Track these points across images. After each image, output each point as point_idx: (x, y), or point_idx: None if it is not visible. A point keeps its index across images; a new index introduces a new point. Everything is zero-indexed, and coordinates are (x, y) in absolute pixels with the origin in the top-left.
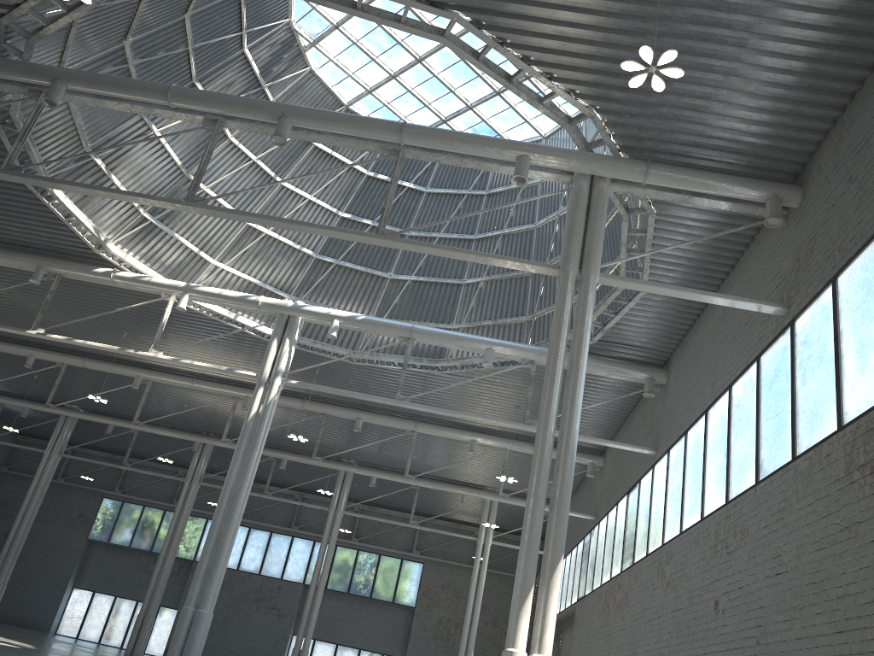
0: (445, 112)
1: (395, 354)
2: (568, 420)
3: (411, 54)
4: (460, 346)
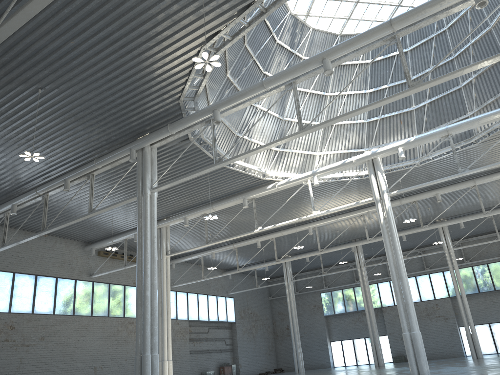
0: (396, 0)
1: (441, 148)
2: None
3: None
4: (483, 123)
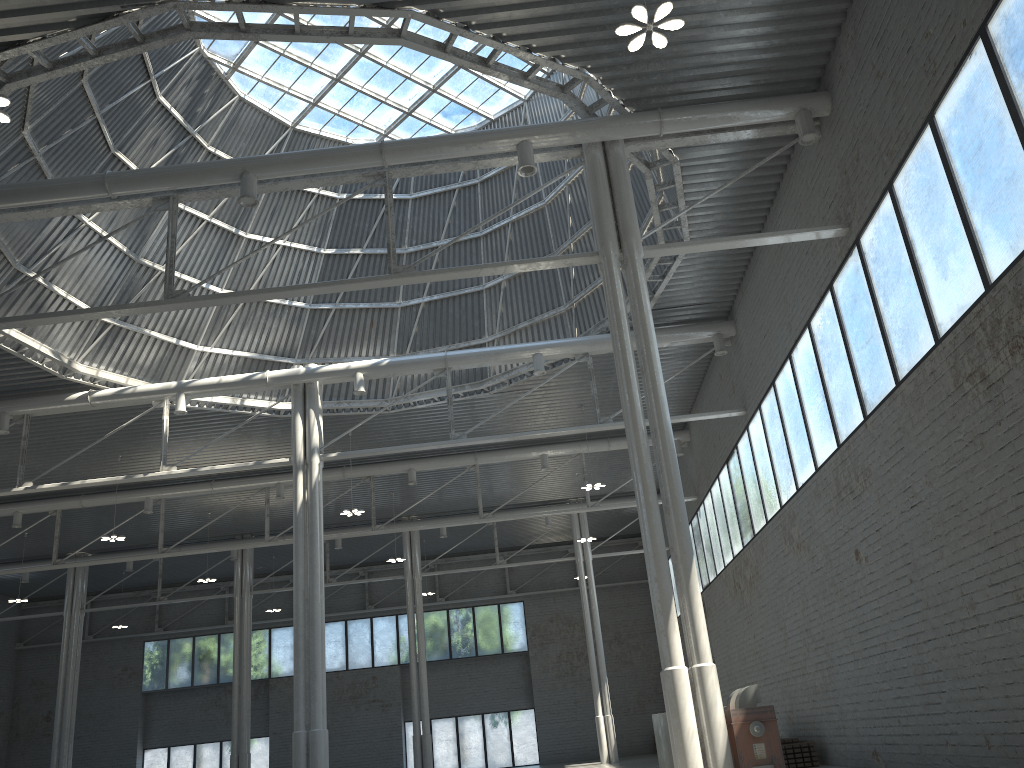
0: (407, 102)
1: (432, 389)
2: (657, 415)
3: (351, 49)
4: (504, 361)
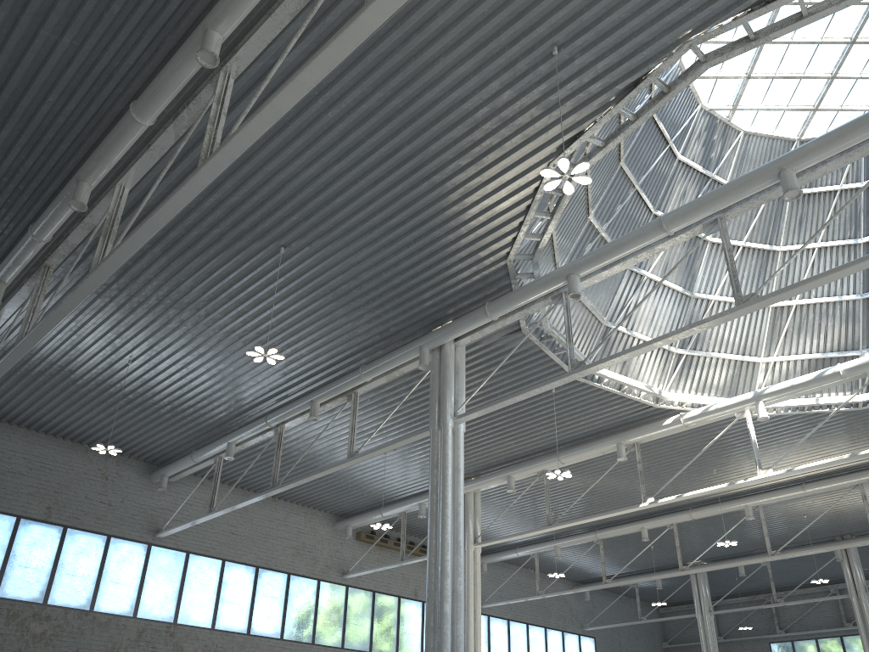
0: None
1: None
2: None
3: (840, 42)
4: None
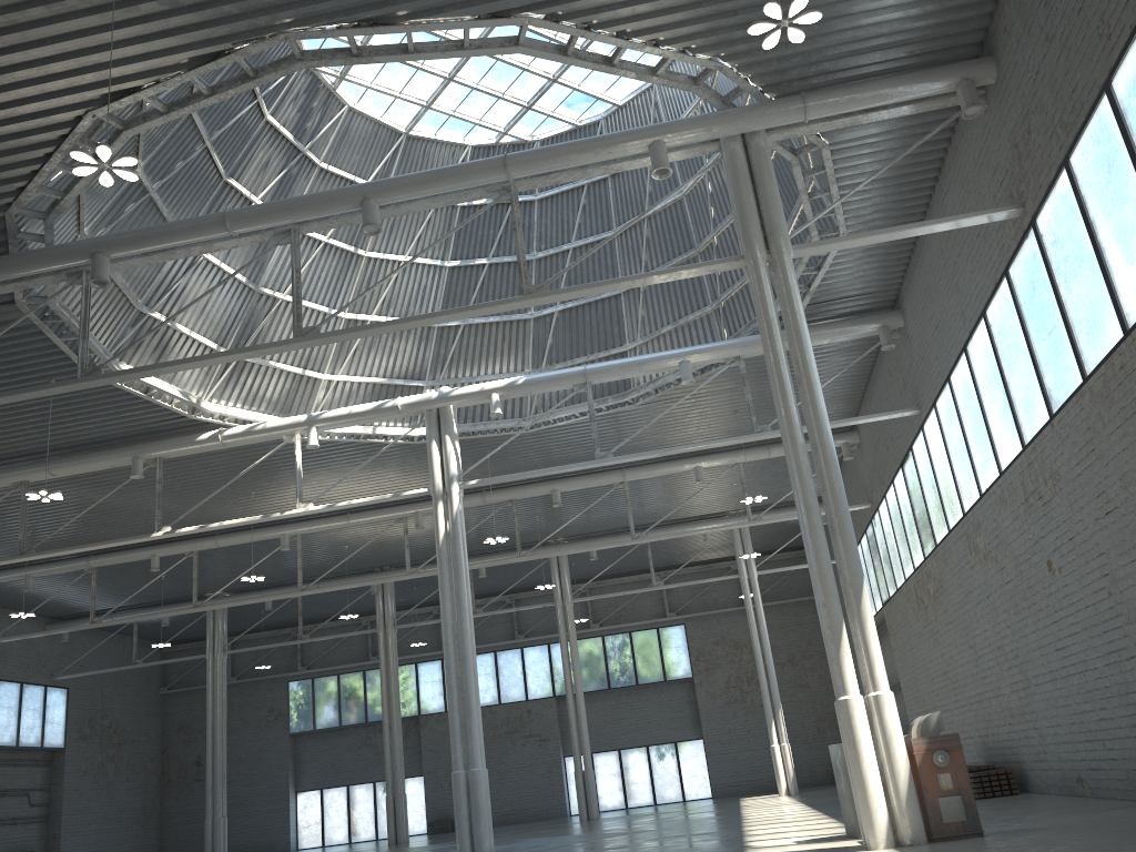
0: (526, 96)
1: (572, 404)
2: (817, 429)
3: None
4: (648, 371)
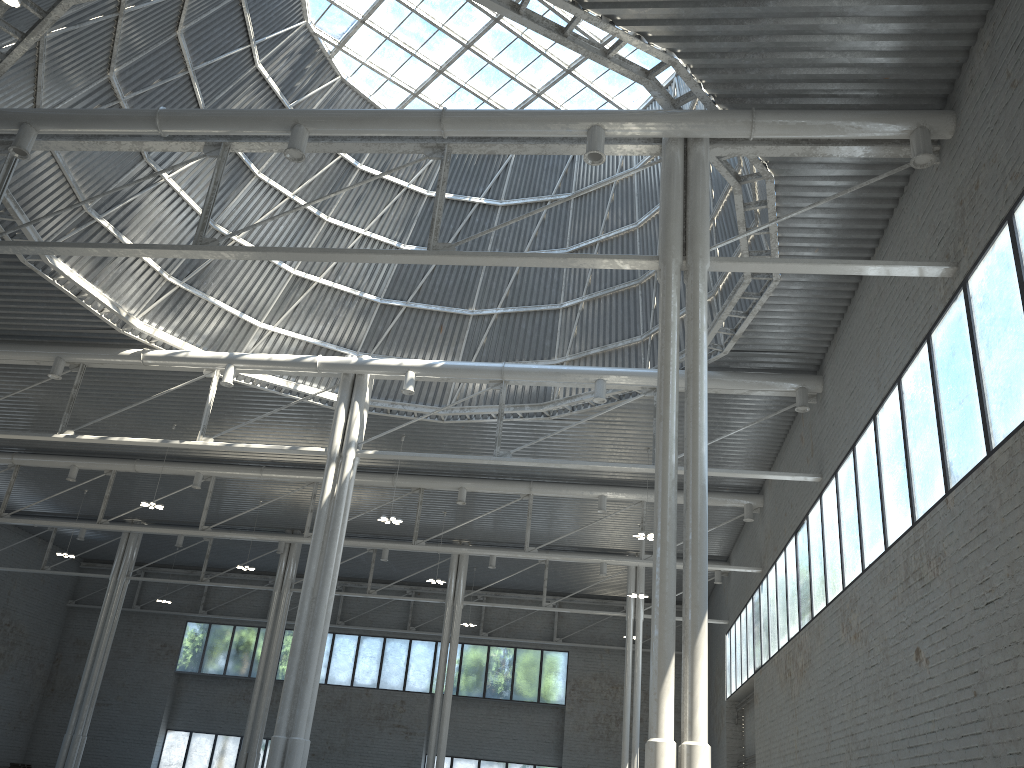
0: (510, 105)
1: (491, 405)
2: (693, 444)
3: (457, 40)
4: (563, 382)
